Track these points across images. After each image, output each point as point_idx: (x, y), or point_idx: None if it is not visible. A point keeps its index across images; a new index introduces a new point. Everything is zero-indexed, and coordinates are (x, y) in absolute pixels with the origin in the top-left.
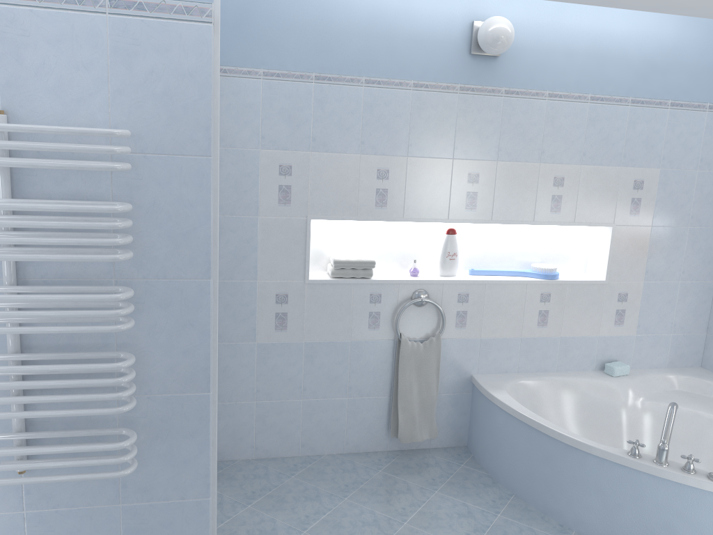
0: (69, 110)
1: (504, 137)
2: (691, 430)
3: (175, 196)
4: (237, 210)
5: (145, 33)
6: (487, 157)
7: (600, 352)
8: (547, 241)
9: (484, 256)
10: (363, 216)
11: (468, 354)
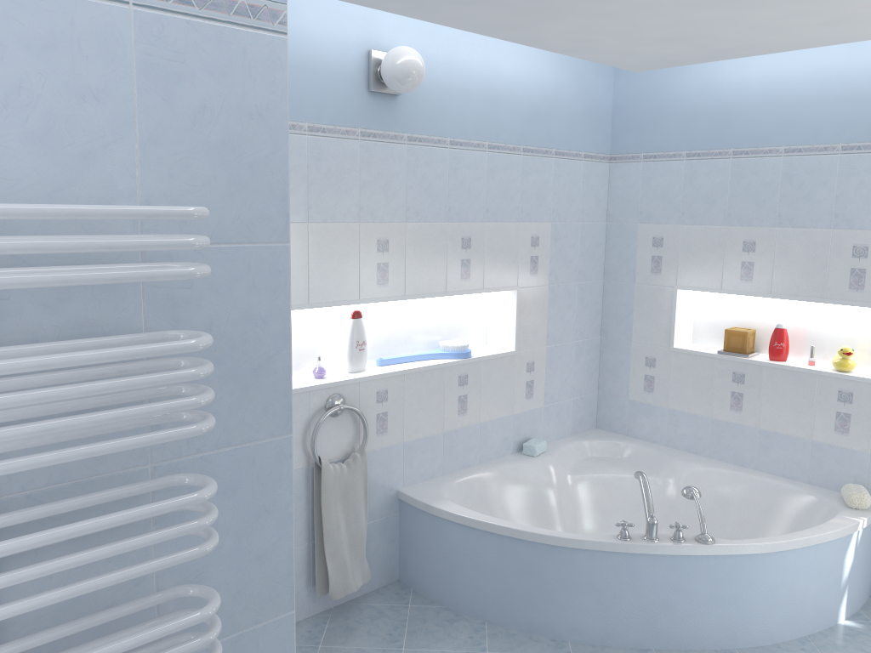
0: (68, 174)
1: (411, 193)
2: (618, 496)
3: (241, 310)
4: None
5: (192, 42)
6: (395, 219)
7: (516, 432)
8: (449, 313)
9: (389, 340)
10: None
11: (392, 465)
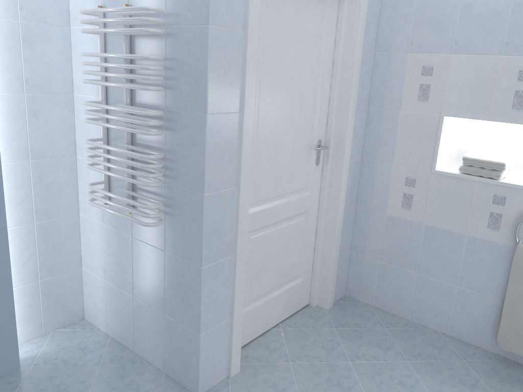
0: (151, 1)
1: None
2: None
3: (191, 54)
4: (384, 103)
5: None
6: None
7: None
8: None
9: None
10: (496, 118)
11: None
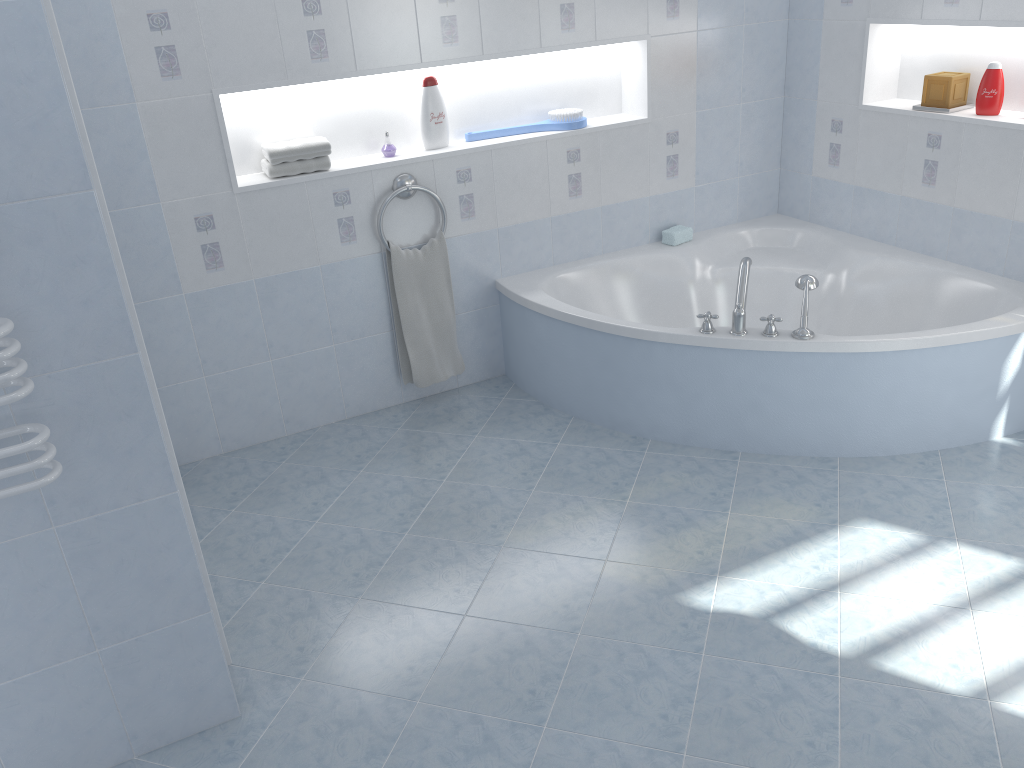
0: None
1: None
2: (773, 292)
3: None
4: (98, 97)
5: None
6: None
7: (654, 218)
8: (564, 75)
9: (483, 112)
10: (297, 78)
11: (485, 253)
